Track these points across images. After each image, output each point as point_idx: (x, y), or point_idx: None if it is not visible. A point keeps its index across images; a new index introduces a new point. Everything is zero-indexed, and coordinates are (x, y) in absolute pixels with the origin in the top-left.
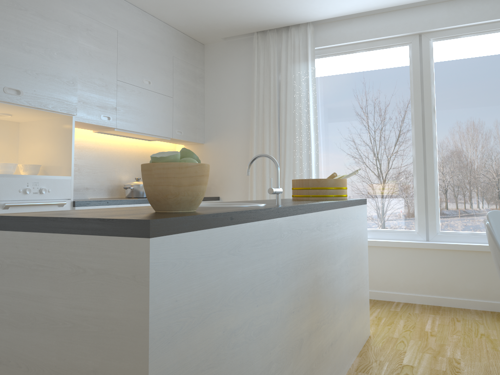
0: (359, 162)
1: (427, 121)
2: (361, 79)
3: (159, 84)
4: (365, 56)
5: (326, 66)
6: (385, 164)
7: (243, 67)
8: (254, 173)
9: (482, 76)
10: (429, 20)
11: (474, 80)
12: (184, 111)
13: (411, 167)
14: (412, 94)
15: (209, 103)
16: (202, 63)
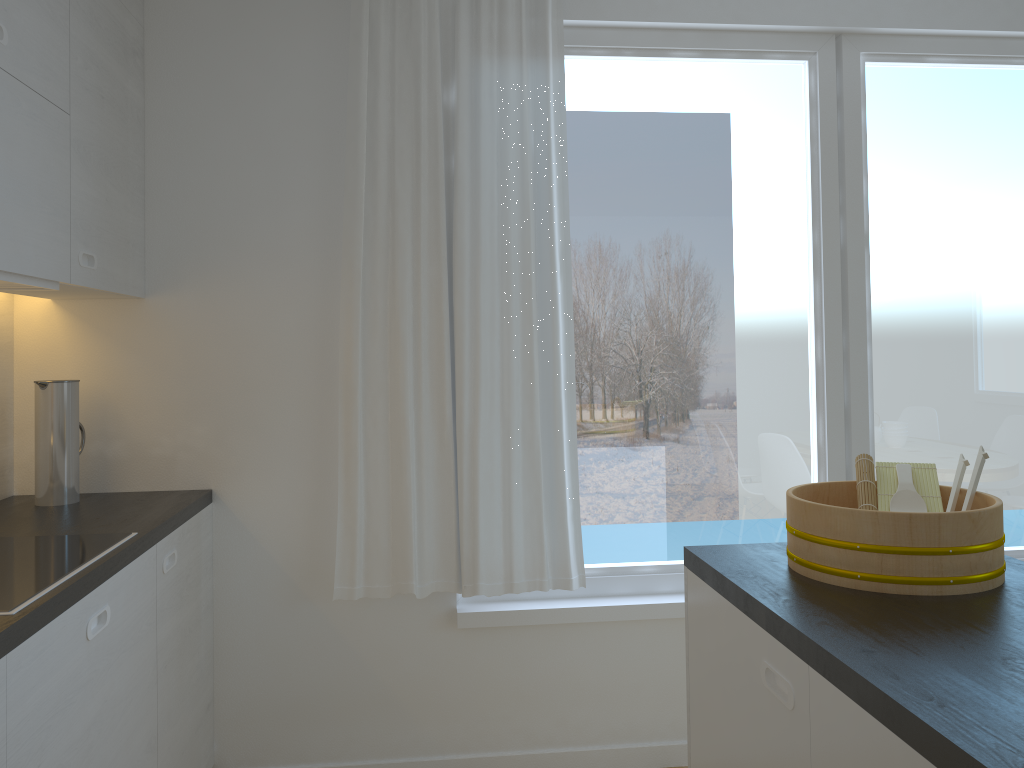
0: (674, 373)
1: (855, 270)
2: (683, 136)
3: (31, 46)
4: (695, 71)
5: (583, 82)
6: (744, 381)
7: (308, 42)
8: (360, 407)
9: (968, 166)
10: (870, 1)
11: (952, 174)
12: (100, 175)
13: (811, 390)
14: (815, 195)
15: (166, 151)
16: (139, 1)
